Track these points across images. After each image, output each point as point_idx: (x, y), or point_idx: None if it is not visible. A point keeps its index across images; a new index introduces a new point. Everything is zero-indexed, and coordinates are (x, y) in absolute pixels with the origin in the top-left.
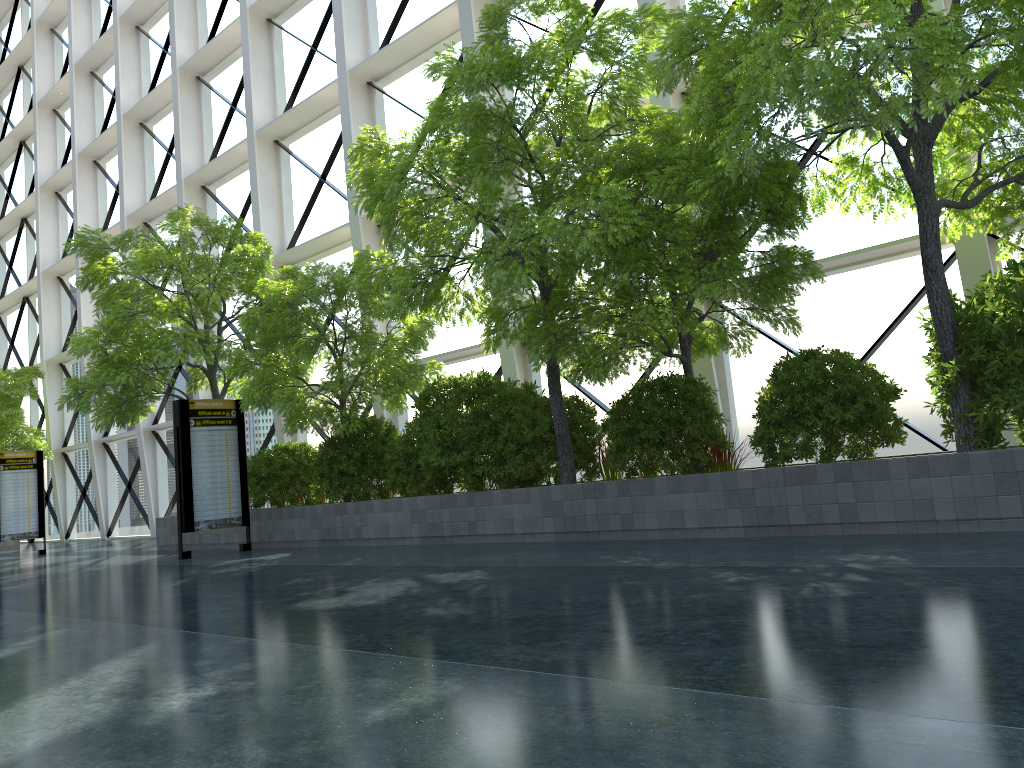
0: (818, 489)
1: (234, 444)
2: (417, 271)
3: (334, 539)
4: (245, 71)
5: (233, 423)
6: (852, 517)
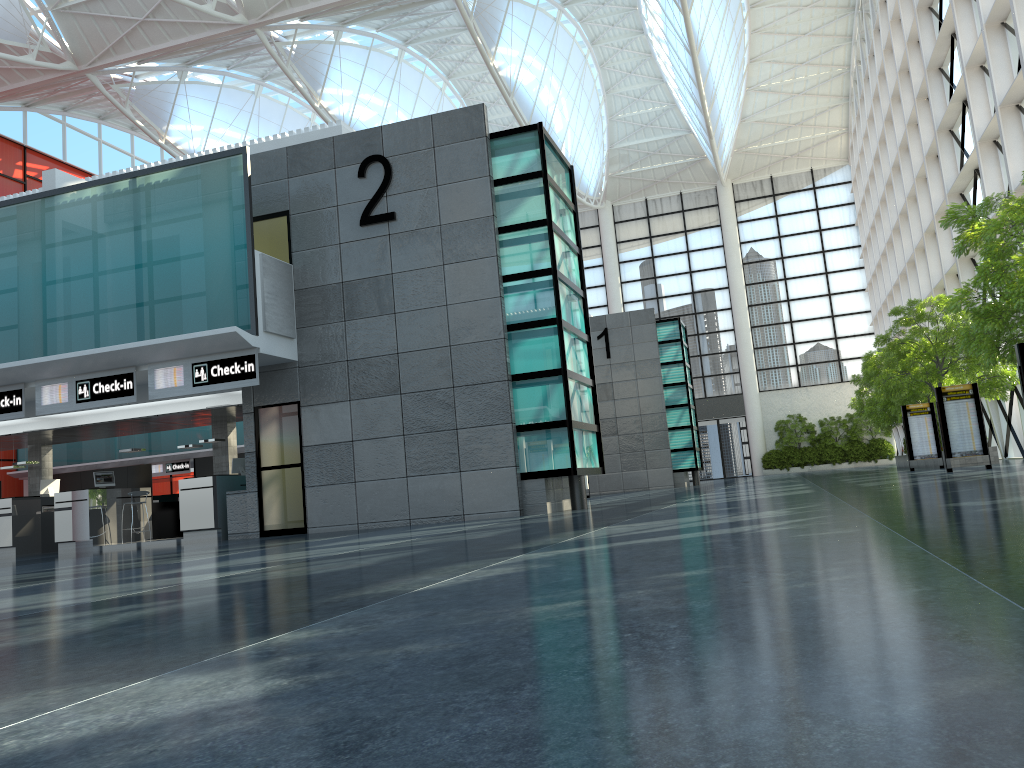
0: None
1: None
2: None
3: None
4: None
5: None
6: None
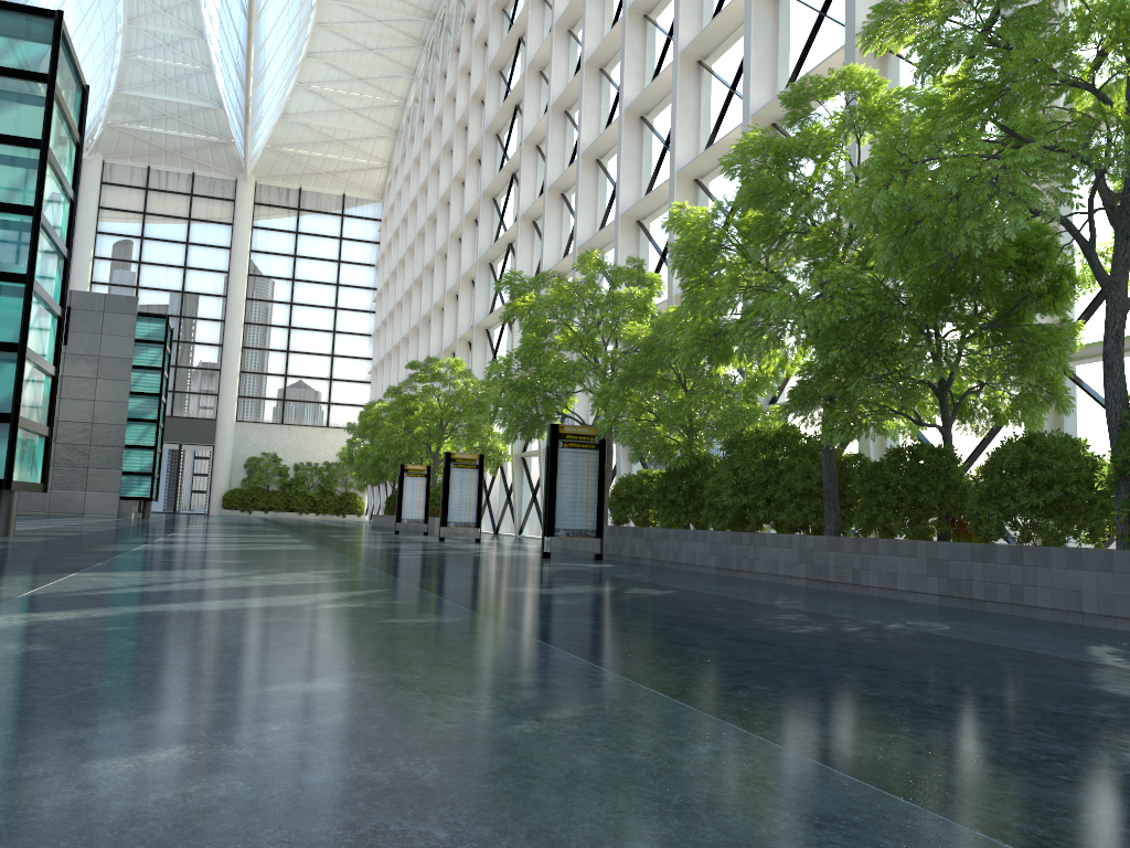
0: (996, 568)
1: (595, 466)
2: (699, 332)
3: (660, 560)
4: (672, 114)
5: (595, 448)
6: (1019, 599)
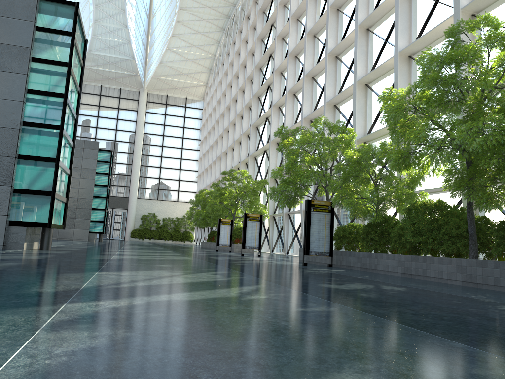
0: None
1: (328, 220)
2: (401, 152)
3: (365, 268)
4: (354, 53)
5: (329, 211)
6: None
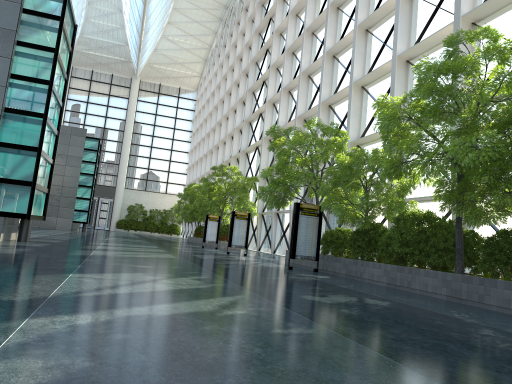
0: None
1: (316, 225)
2: (393, 162)
3: (351, 275)
4: (352, 54)
5: (317, 215)
6: None
